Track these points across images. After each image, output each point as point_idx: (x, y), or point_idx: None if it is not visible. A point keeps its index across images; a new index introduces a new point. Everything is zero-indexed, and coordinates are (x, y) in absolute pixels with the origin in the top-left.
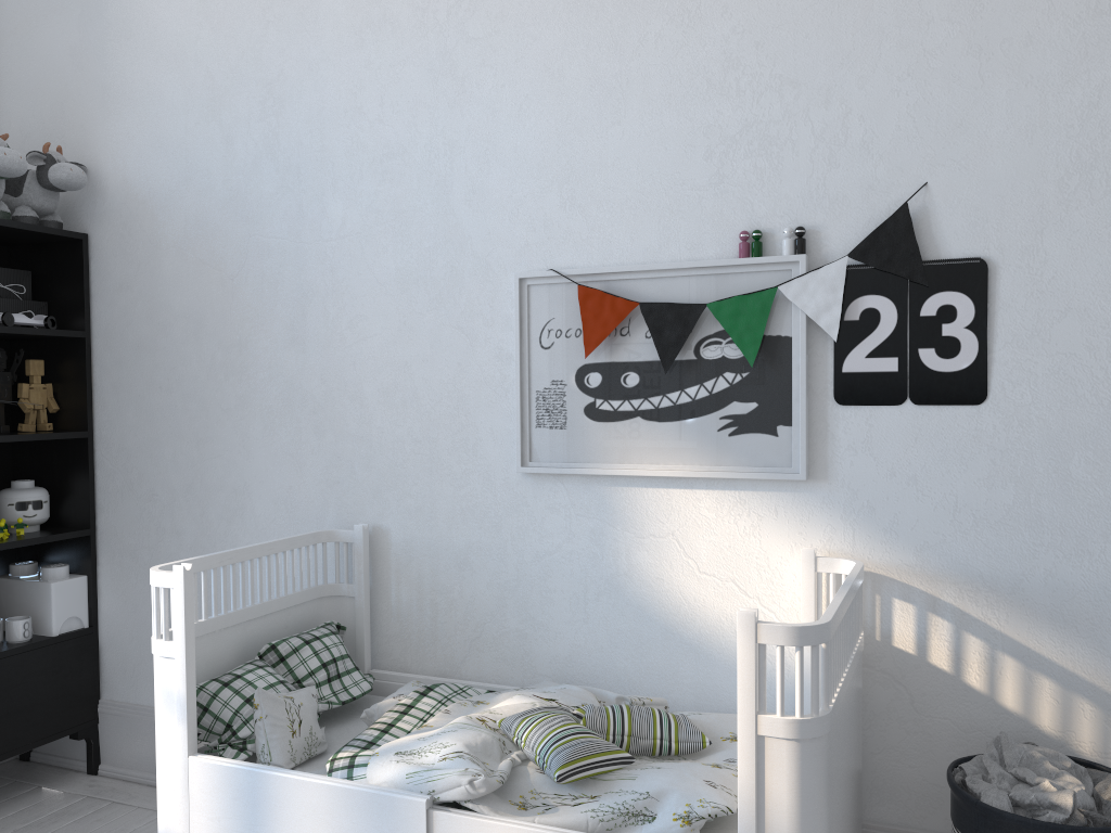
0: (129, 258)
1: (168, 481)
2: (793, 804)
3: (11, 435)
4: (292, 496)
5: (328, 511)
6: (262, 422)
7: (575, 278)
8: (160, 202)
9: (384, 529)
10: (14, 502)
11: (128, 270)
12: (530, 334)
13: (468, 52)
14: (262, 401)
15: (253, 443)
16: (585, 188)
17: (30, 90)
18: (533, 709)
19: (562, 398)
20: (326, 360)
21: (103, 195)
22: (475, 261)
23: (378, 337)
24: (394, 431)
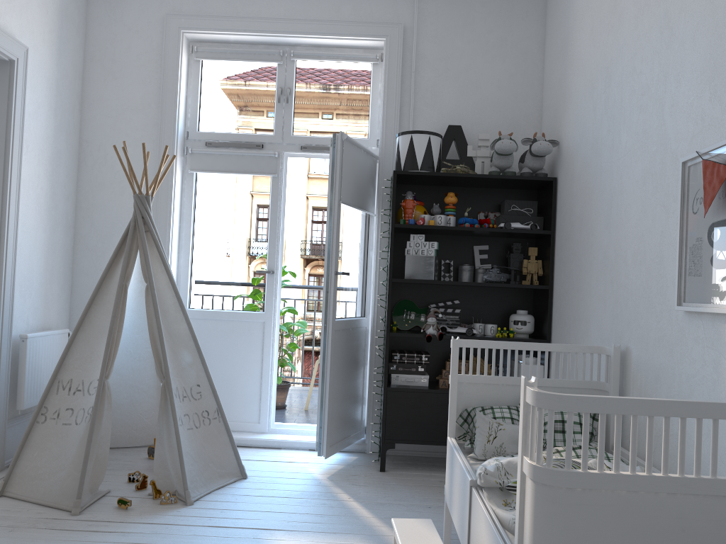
0: (566, 187)
1: (569, 314)
2: (530, 531)
3: (502, 283)
4: (601, 325)
5: (612, 335)
6: (595, 278)
7: (707, 154)
8: (575, 153)
9: (629, 350)
10: (512, 320)
11: (565, 194)
12: (685, 204)
13: (674, 6)
14: (595, 265)
15: (592, 291)
16: (721, 81)
17: (548, 106)
18: (563, 459)
19: (697, 251)
20: (616, 236)
21: (561, 155)
22: (671, 155)
23: (633, 218)
24: (636, 281)
